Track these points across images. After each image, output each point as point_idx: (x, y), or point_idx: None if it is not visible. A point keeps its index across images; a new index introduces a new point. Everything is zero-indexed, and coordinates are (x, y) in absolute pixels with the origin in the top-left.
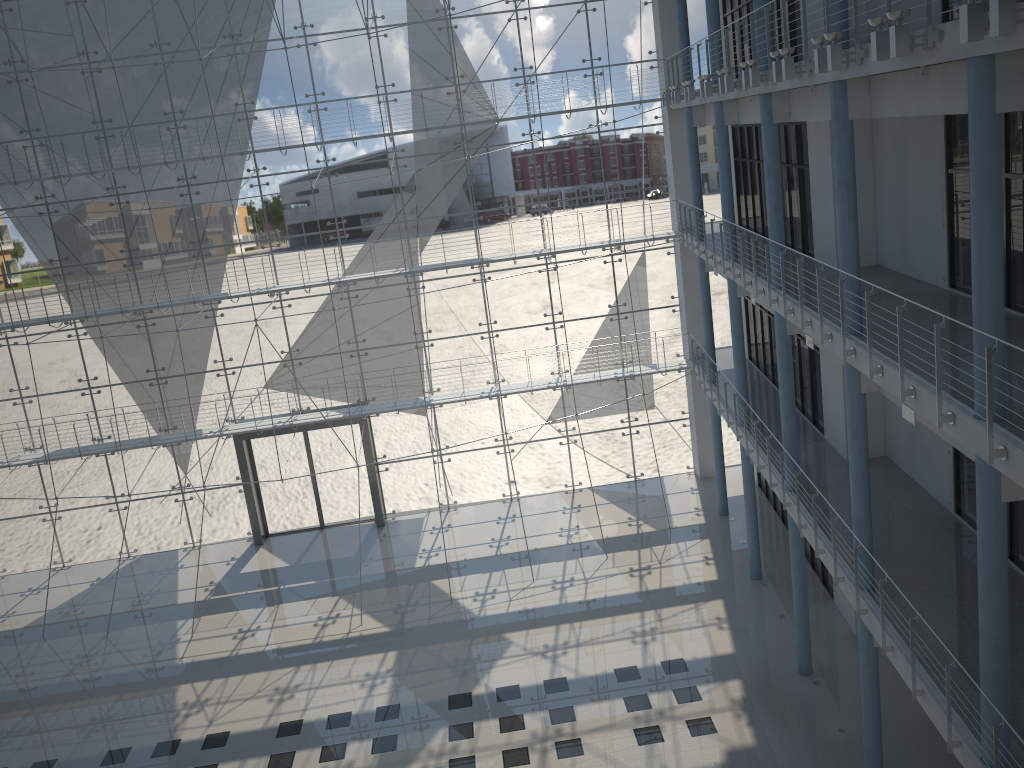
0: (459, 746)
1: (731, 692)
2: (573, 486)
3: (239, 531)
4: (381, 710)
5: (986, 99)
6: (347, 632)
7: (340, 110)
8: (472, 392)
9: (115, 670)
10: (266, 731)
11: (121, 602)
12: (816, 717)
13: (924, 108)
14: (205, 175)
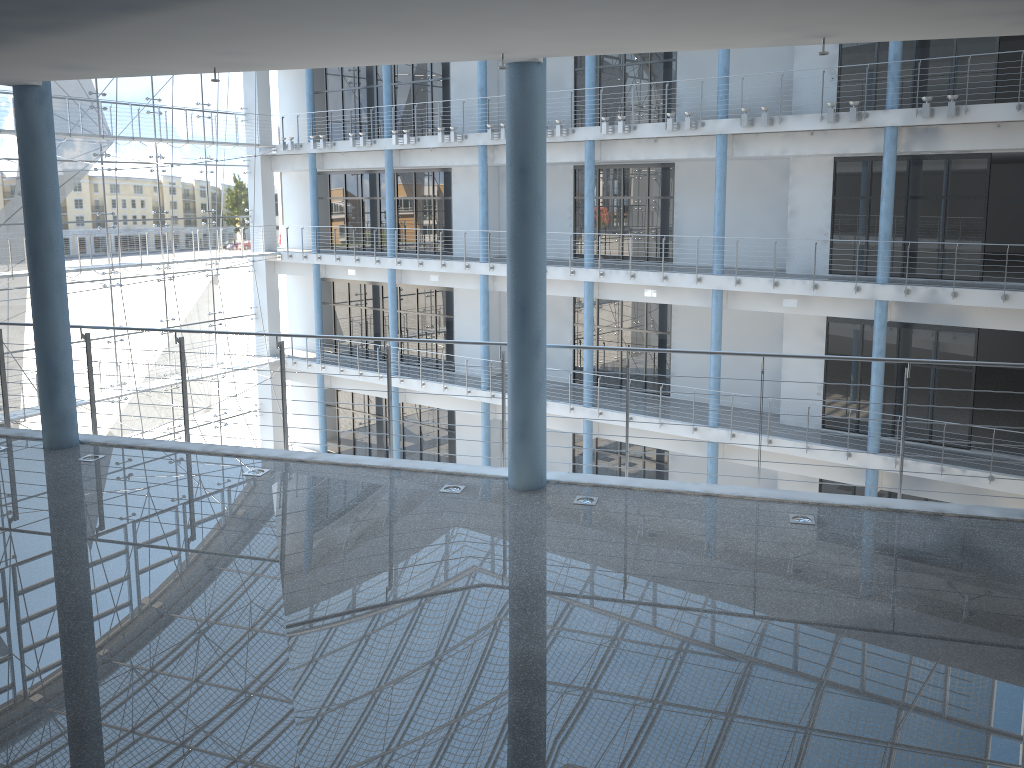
0: None
1: None
2: None
3: None
4: None
5: (725, 150)
6: None
7: None
8: (115, 391)
9: None
10: None
11: None
12: None
13: (653, 156)
14: None
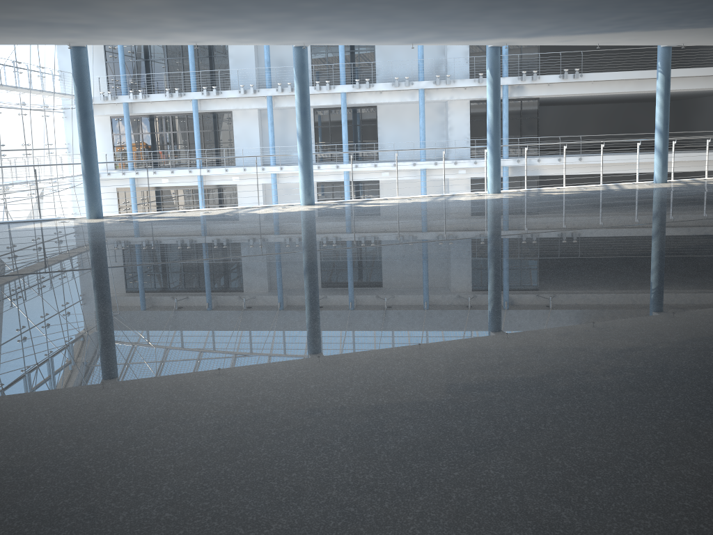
0: None
1: None
2: None
3: None
4: None
5: (424, 97)
6: None
7: None
8: None
9: None
10: None
11: None
12: None
13: (379, 101)
14: None
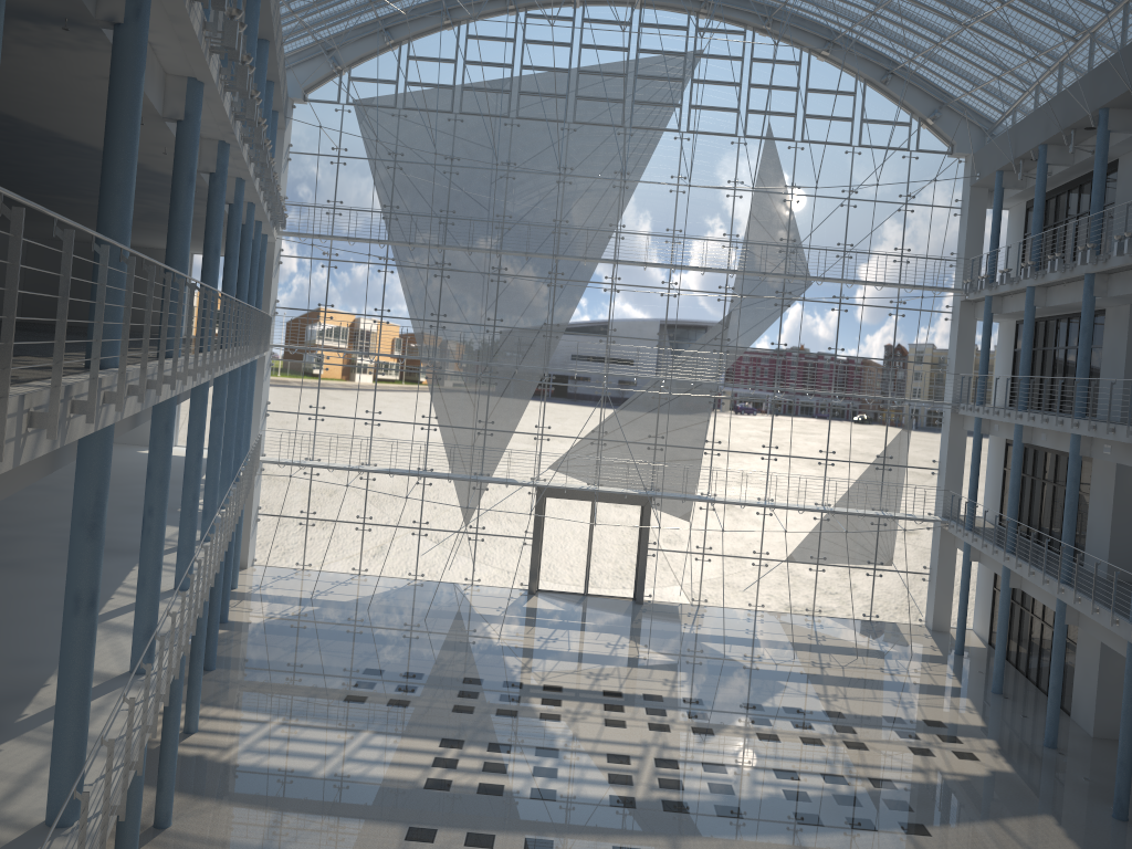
0: (761, 728)
1: (987, 744)
2: (813, 611)
3: (513, 580)
4: (686, 699)
5: None
6: (637, 655)
7: (690, 246)
8: (748, 500)
9: (443, 638)
10: (593, 691)
11: (425, 603)
12: (1063, 769)
13: None
14: (571, 274)
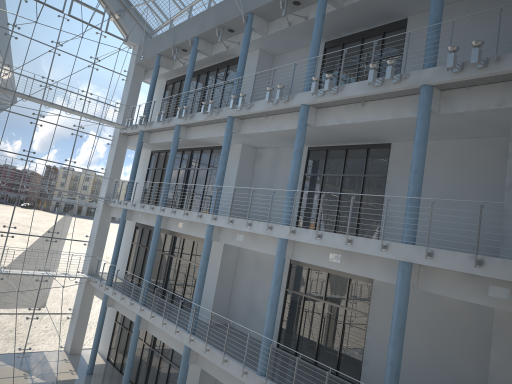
0: None
1: None
2: None
3: None
4: None
5: (429, 102)
6: None
7: None
8: None
9: None
10: None
11: None
12: None
13: (359, 119)
14: None
